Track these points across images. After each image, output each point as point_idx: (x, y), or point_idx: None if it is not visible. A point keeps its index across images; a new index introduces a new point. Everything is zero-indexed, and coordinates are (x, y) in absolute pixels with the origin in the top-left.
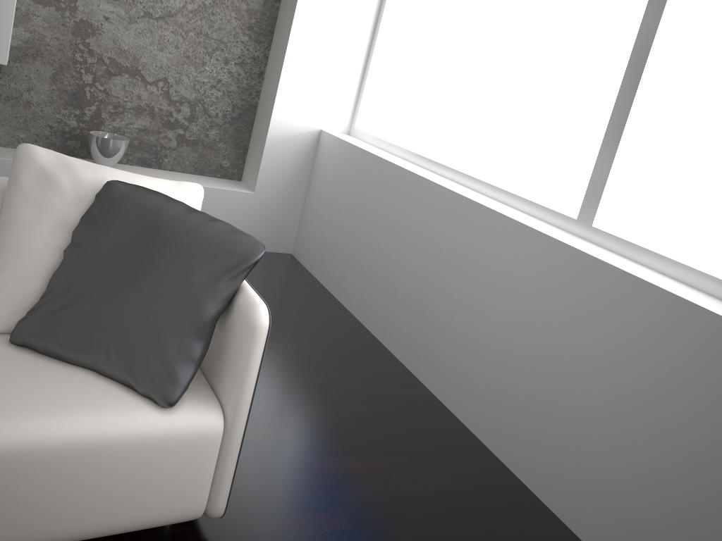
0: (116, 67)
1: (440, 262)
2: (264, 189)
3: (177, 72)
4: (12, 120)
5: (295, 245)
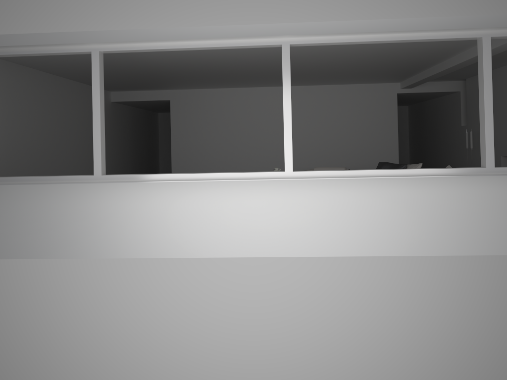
0: None
1: None
2: None
3: None
4: None
5: None
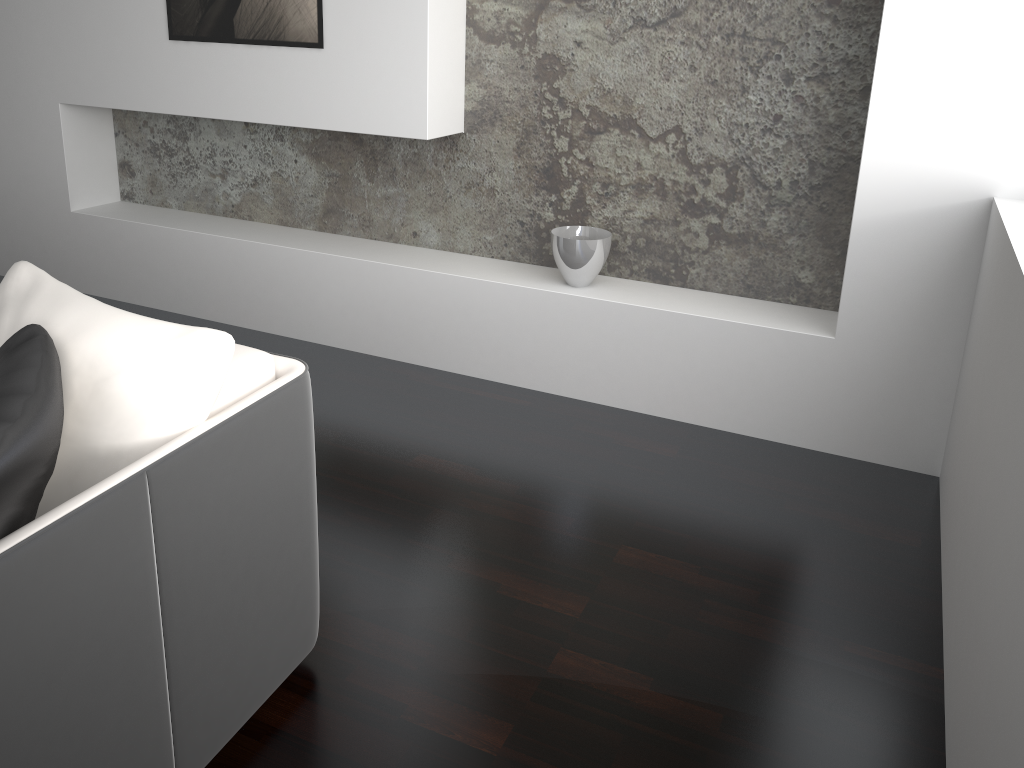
0: (600, 120)
1: (1020, 621)
2: (857, 331)
3: (696, 112)
4: (476, 217)
5: (943, 460)
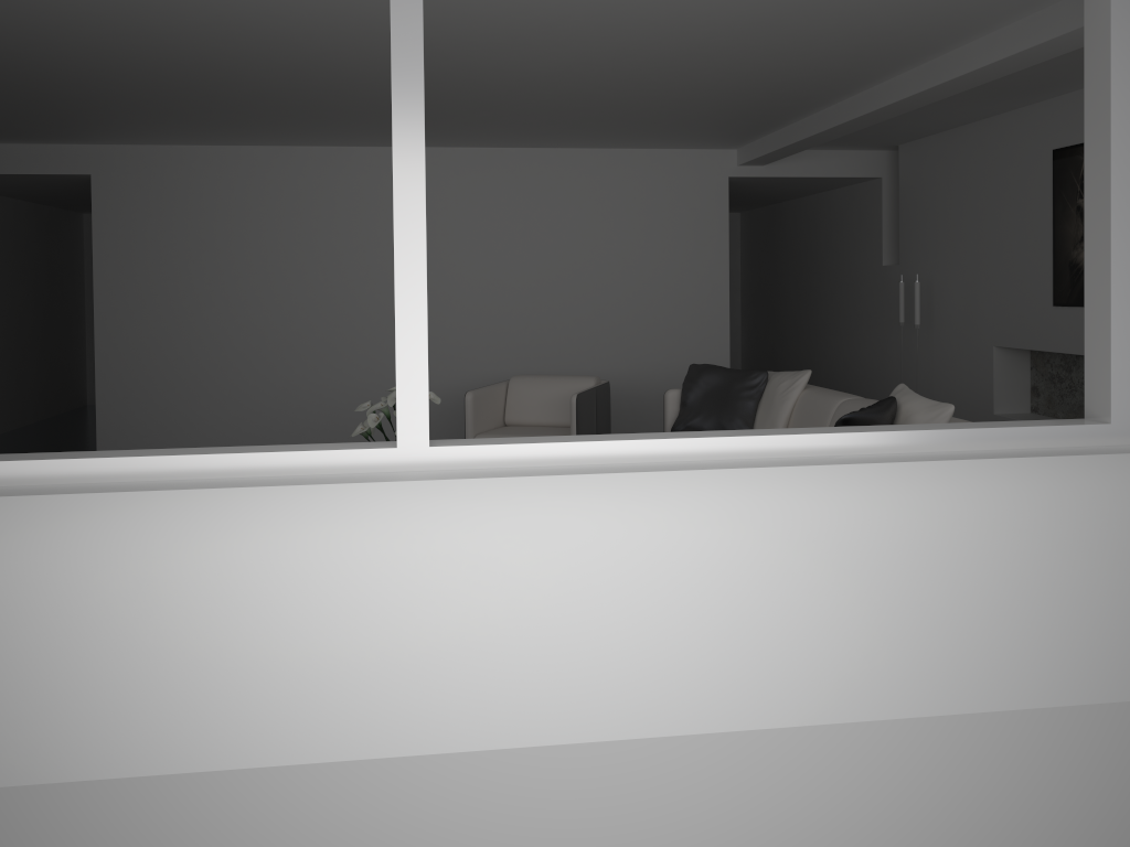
0: None
1: None
2: None
3: None
4: None
5: None
